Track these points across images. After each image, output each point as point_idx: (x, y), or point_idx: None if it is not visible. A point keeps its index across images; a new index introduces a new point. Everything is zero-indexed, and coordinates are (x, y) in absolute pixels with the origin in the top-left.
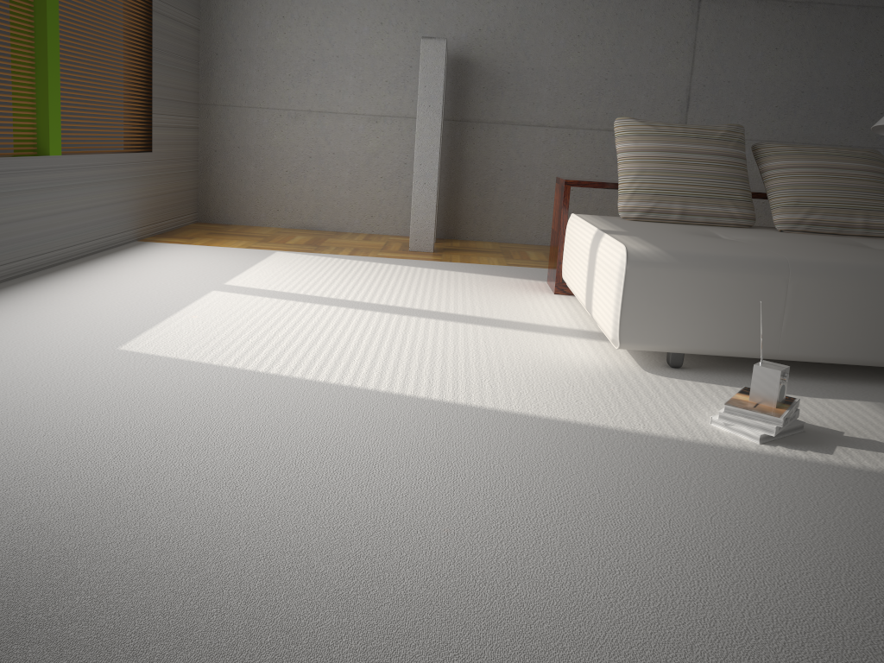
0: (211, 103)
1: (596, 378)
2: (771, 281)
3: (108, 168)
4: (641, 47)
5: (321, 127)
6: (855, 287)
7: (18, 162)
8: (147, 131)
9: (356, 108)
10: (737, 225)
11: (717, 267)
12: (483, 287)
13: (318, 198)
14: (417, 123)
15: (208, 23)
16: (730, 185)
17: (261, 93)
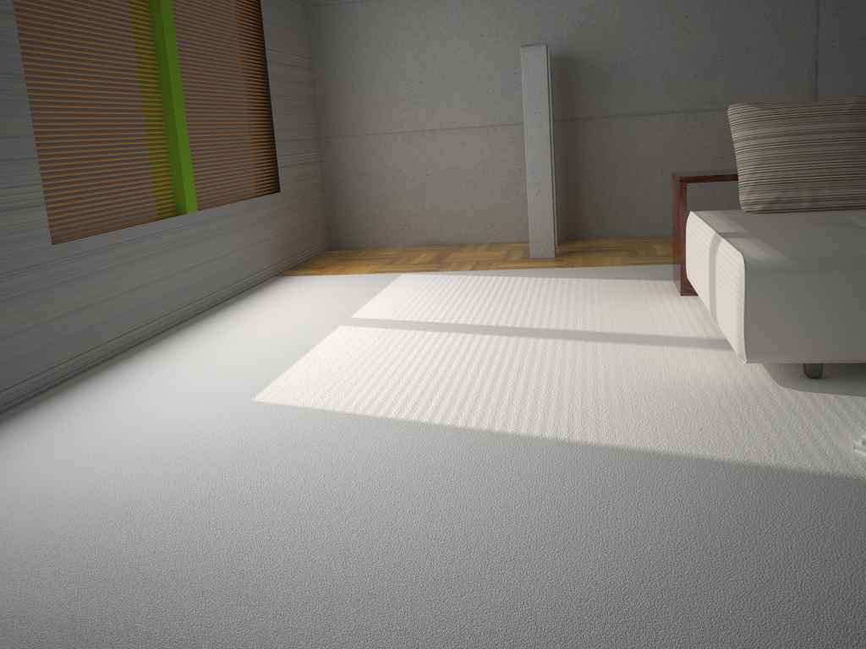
0: (330, 135)
1: (723, 398)
2: None
3: (241, 215)
4: (757, 16)
5: (434, 145)
6: None
7: (160, 225)
8: (274, 173)
9: (465, 122)
10: None
11: (851, 268)
12: (604, 294)
13: (438, 214)
14: (525, 132)
15: (320, 61)
16: None
17: (374, 120)
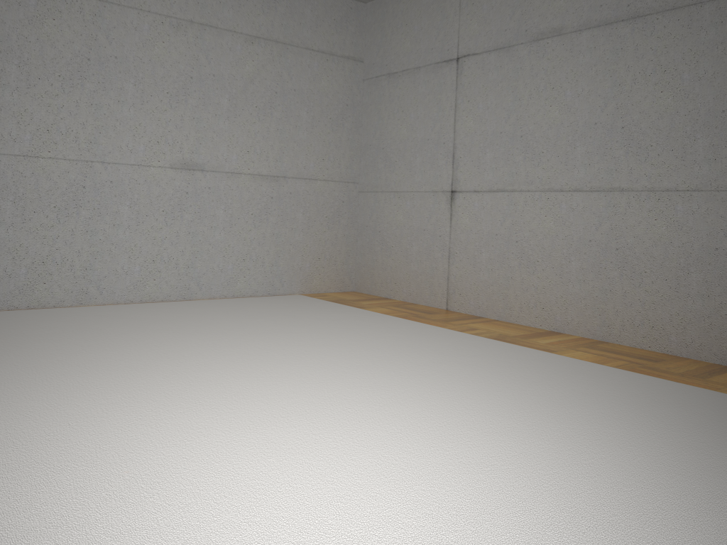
0: None
1: None
2: None
3: None
4: None
5: None
6: None
7: None
8: None
9: None
10: None
11: None
12: None
13: None
14: None
15: None
16: None
17: None
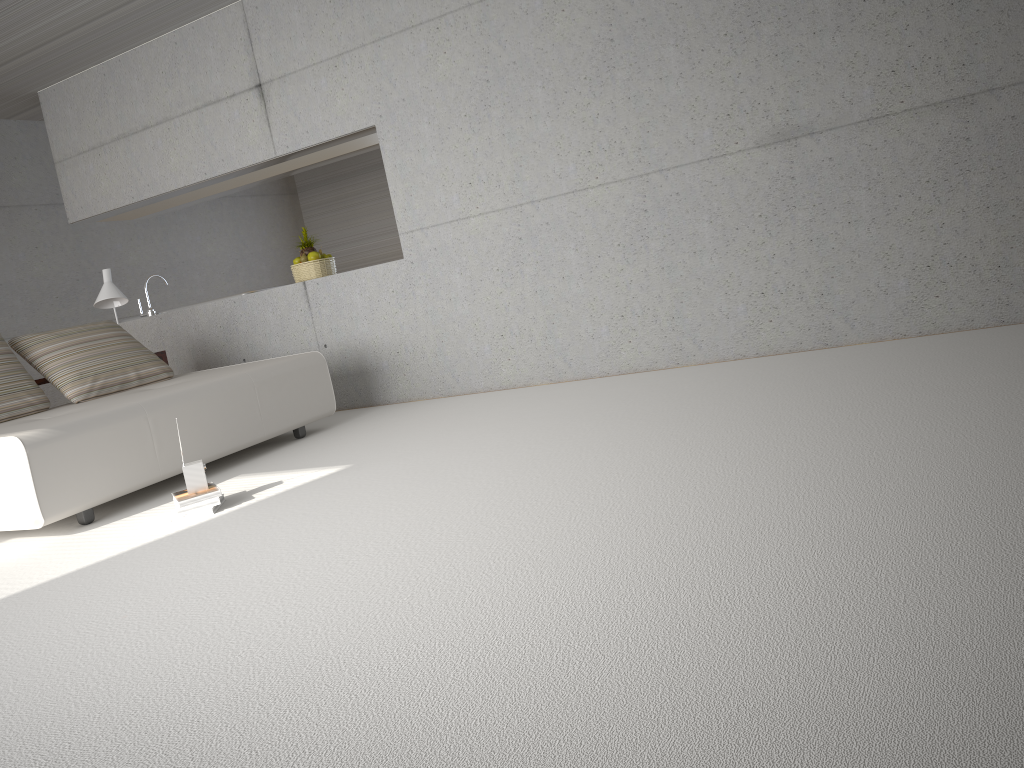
0: None
1: (47, 552)
2: (137, 422)
3: None
4: None
5: None
6: (189, 406)
7: None
8: None
9: None
10: (38, 411)
11: (96, 425)
12: None
13: None
14: None
15: None
16: (17, 378)
17: None
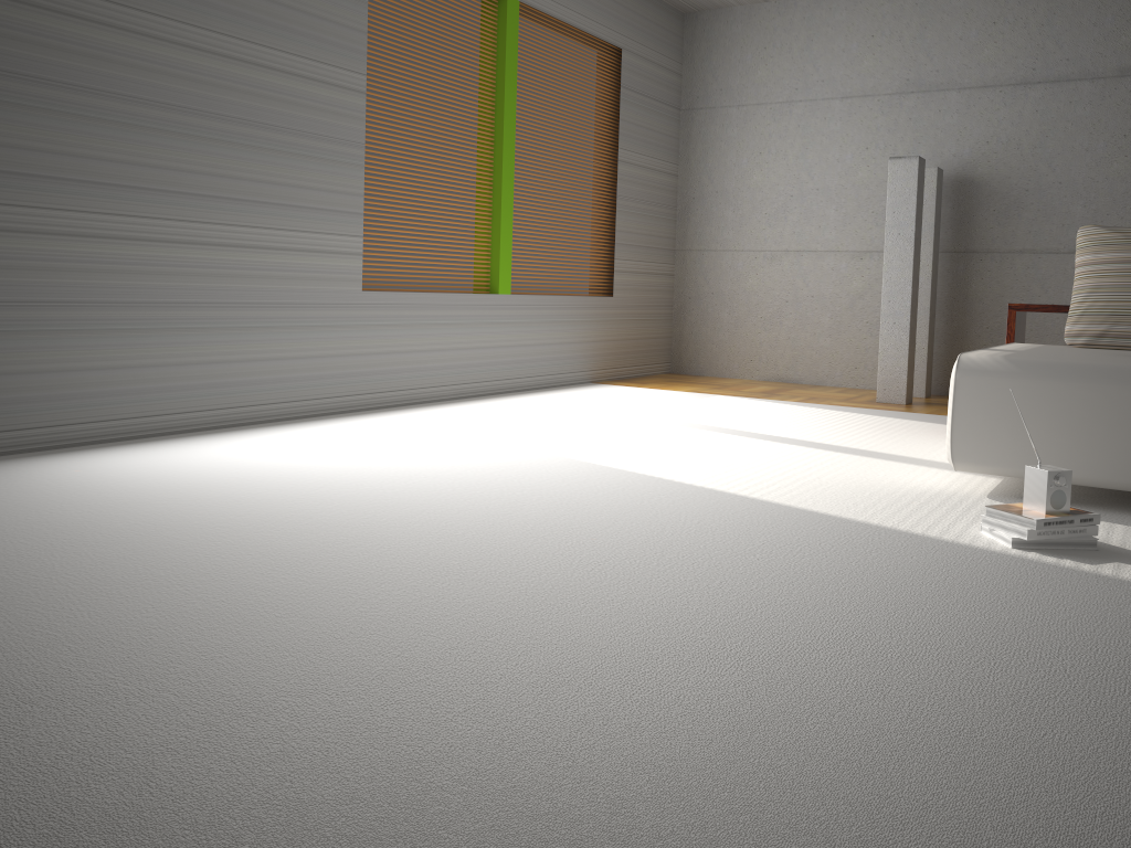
0: (686, 248)
1: (911, 495)
2: None
3: (560, 309)
4: None
5: (799, 267)
6: None
7: (467, 298)
8: (610, 277)
9: (837, 244)
10: None
11: (1068, 376)
12: (913, 431)
13: (794, 347)
14: (884, 255)
15: (686, 168)
16: None
17: (736, 235)
